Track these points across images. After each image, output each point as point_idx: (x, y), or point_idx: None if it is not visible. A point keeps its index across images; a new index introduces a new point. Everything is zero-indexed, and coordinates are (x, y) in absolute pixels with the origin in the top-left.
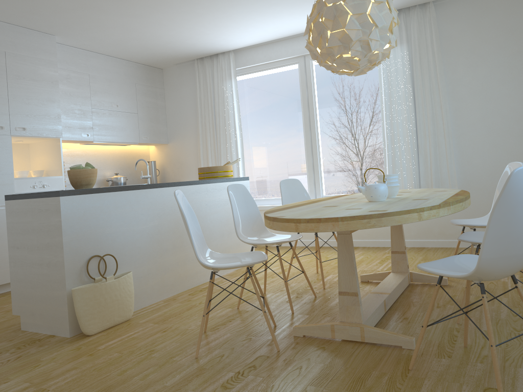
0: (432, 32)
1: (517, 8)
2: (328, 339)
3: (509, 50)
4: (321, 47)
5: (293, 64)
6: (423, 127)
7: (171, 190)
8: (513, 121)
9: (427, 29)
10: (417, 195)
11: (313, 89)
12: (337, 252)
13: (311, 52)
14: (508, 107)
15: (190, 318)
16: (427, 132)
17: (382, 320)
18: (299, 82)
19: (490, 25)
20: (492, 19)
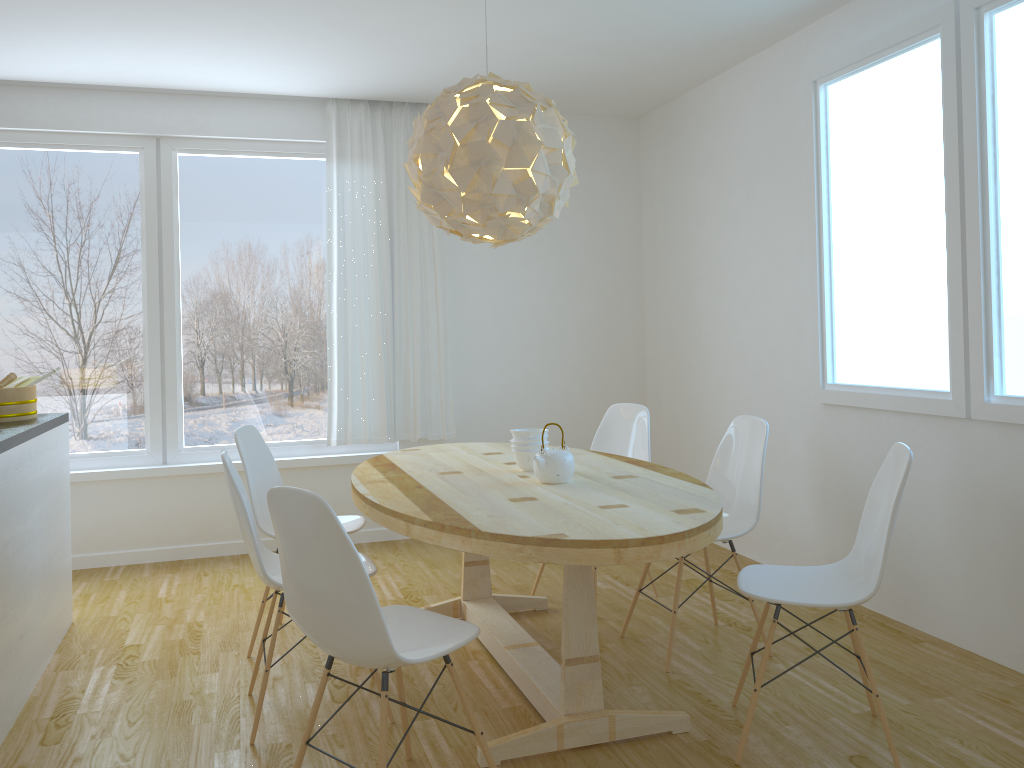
0: None
1: None
2: (546, 754)
3: None
4: (469, 188)
5: (127, 150)
6: (405, 322)
7: None
8: (535, 326)
9: None
10: None
11: (176, 215)
12: (568, 586)
13: (430, 190)
14: (530, 303)
15: None
16: (412, 333)
17: None
18: (140, 193)
19: None
20: None
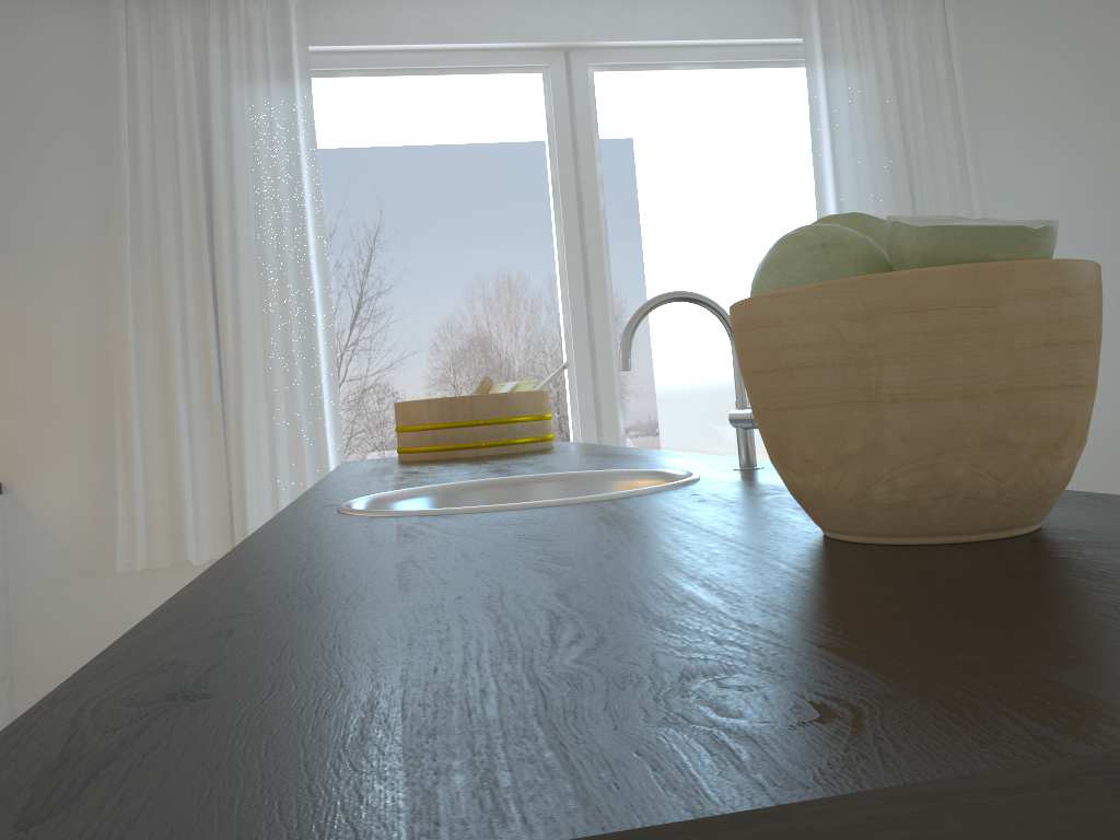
0: (952, 51)
1: (1113, 36)
2: None
3: (1103, 131)
4: None
5: (525, 71)
6: None
7: None
8: (1117, 300)
9: (937, 41)
10: None
11: (597, 162)
12: None
13: None
14: (1107, 265)
15: None
16: None
17: None
18: (547, 132)
19: (1063, 64)
20: (1066, 51)
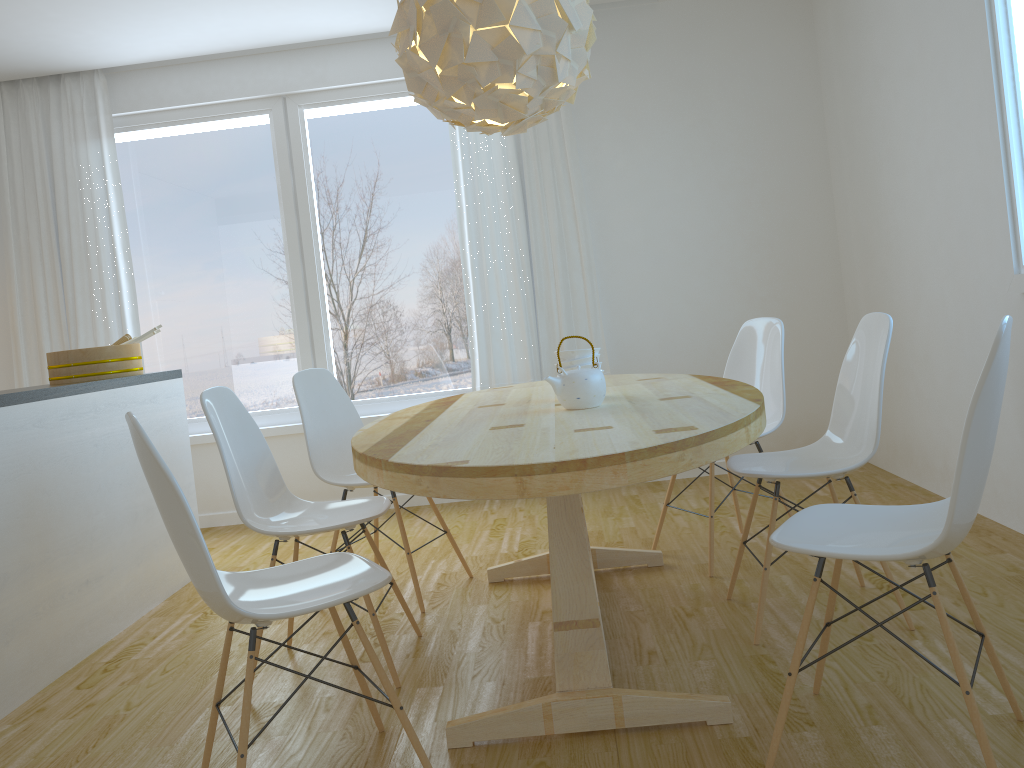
0: None
1: (697, 42)
2: (534, 738)
3: (687, 117)
4: (444, 62)
5: (257, 114)
6: (543, 255)
7: (10, 414)
8: (697, 246)
9: None
10: (631, 389)
11: (308, 172)
12: (549, 532)
13: (411, 75)
14: (689, 220)
15: (129, 757)
16: (552, 266)
17: (610, 665)
18: (273, 154)
19: (654, 68)
20: (657, 57)
